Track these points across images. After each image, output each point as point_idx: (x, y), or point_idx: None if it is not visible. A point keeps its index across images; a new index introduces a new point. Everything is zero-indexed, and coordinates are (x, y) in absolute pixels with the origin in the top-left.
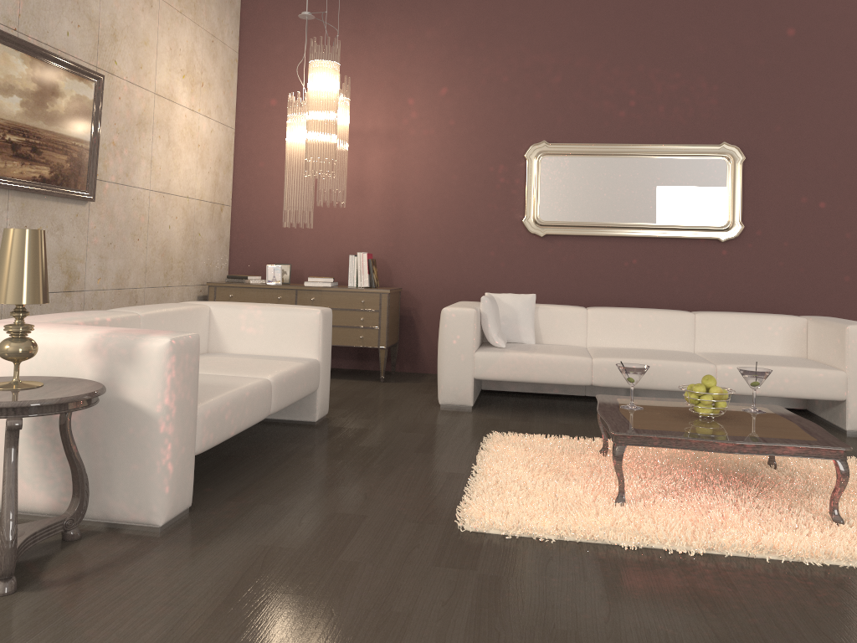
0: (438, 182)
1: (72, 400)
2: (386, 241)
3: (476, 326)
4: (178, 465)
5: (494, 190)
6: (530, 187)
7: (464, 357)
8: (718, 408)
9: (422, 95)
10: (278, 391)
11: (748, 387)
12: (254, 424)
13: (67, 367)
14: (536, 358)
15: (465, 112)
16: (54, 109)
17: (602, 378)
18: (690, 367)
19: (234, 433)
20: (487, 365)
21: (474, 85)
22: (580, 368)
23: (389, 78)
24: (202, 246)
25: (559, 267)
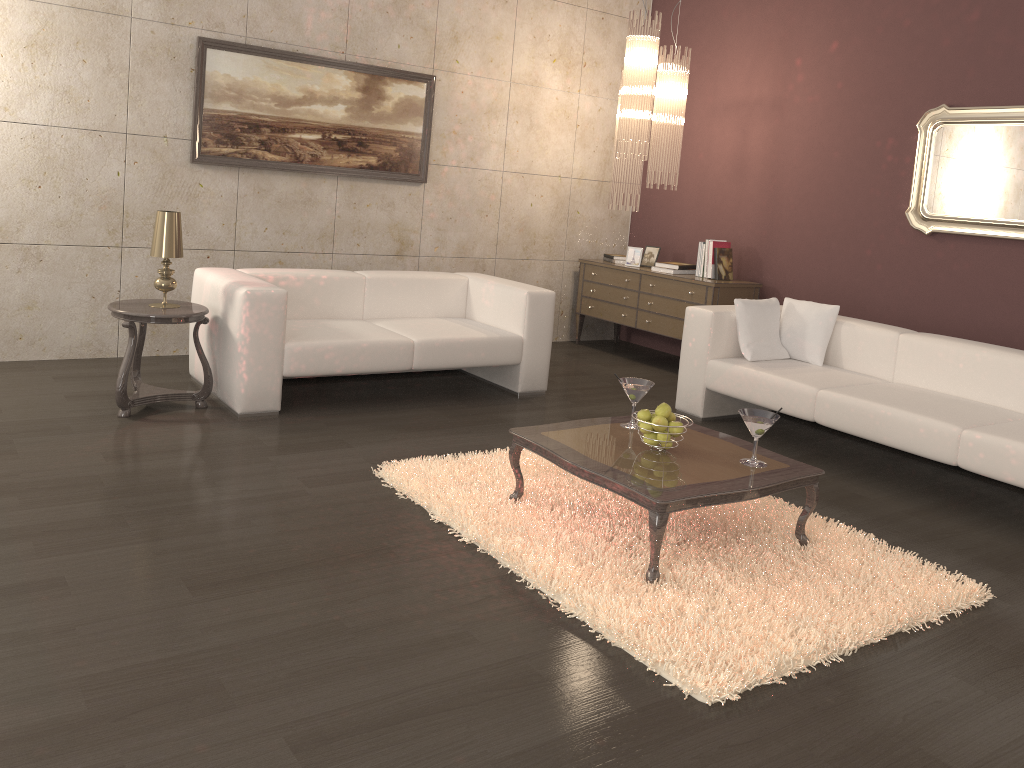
0: (817, 161)
1: (156, 316)
2: (759, 229)
3: (713, 331)
4: (254, 377)
5: (878, 171)
6: (918, 167)
7: (696, 363)
8: (650, 439)
9: (810, 54)
10: (424, 351)
11: (998, 469)
12: (381, 371)
13: (217, 301)
14: (760, 378)
15: (855, 71)
16: (381, 110)
17: (823, 416)
18: (924, 425)
19: (343, 371)
20: (715, 376)
21: (869, 35)
22: (801, 398)
23: (779, 35)
24: (583, 224)
25: (948, 277)
